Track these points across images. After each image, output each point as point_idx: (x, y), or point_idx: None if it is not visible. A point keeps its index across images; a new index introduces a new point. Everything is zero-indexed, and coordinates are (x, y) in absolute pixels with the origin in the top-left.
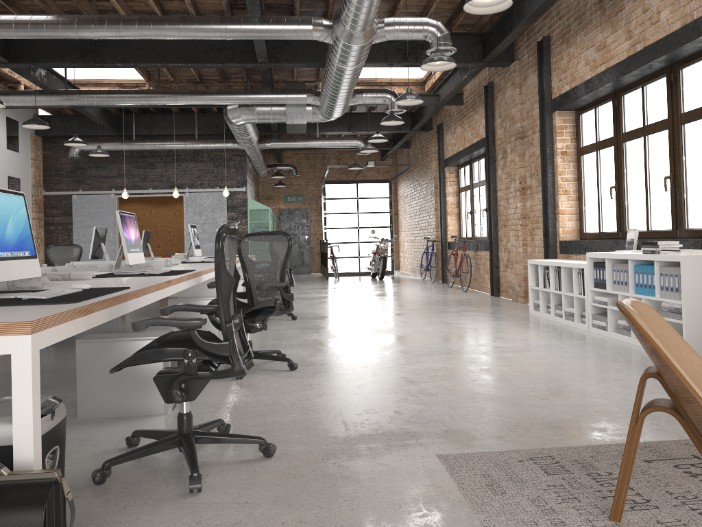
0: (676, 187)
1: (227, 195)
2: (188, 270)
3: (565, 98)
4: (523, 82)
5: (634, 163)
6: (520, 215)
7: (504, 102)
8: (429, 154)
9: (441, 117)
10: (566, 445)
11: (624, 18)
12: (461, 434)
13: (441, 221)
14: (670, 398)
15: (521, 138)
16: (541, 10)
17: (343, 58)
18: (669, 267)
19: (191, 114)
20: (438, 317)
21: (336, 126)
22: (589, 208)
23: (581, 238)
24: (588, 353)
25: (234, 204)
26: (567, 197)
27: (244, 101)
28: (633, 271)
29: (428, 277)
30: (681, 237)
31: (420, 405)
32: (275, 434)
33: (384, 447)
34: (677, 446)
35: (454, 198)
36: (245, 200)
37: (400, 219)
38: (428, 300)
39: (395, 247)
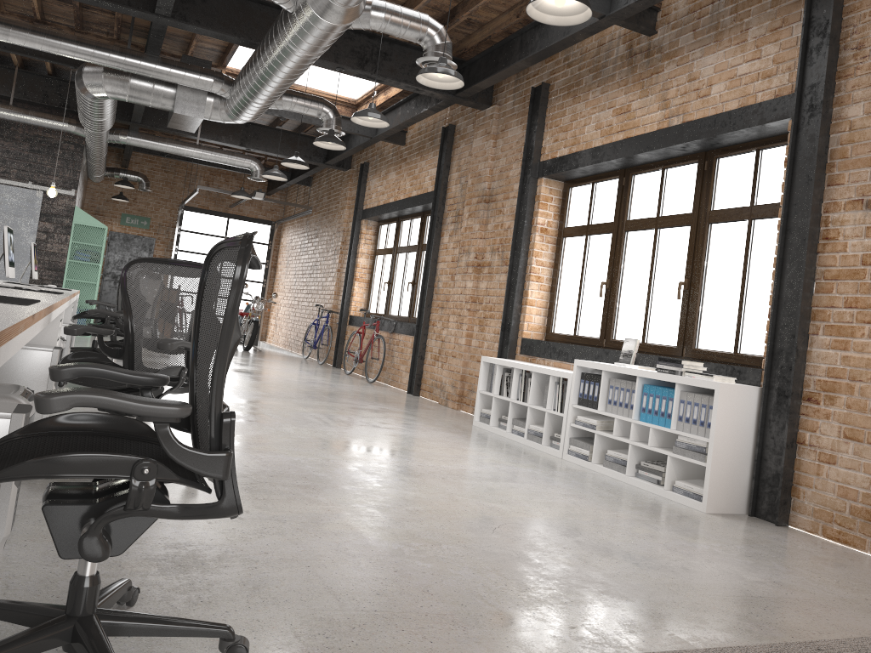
0: (690, 297)
1: (54, 195)
2: (27, 298)
3: (561, 163)
4: (501, 132)
5: (637, 259)
6: (470, 298)
7: (469, 153)
8: (341, 199)
9: (368, 155)
10: (678, 648)
11: (661, 82)
12: (523, 621)
13: (345, 288)
14: (735, 570)
15: (486, 201)
16: (557, 48)
17: (303, 38)
18: (695, 394)
19: (8, 68)
20: (359, 416)
21: (226, 135)
22: (564, 304)
23: (547, 338)
24: (587, 492)
25: (53, 212)
26: (540, 285)
27: (117, 65)
28: (641, 392)
29: (310, 356)
30: (688, 357)
31: (428, 563)
32: (224, 610)
33: (422, 643)
34: (812, 652)
35: (367, 261)
36: (71, 209)
37: (278, 275)
38: (331, 390)
39: (266, 310)
